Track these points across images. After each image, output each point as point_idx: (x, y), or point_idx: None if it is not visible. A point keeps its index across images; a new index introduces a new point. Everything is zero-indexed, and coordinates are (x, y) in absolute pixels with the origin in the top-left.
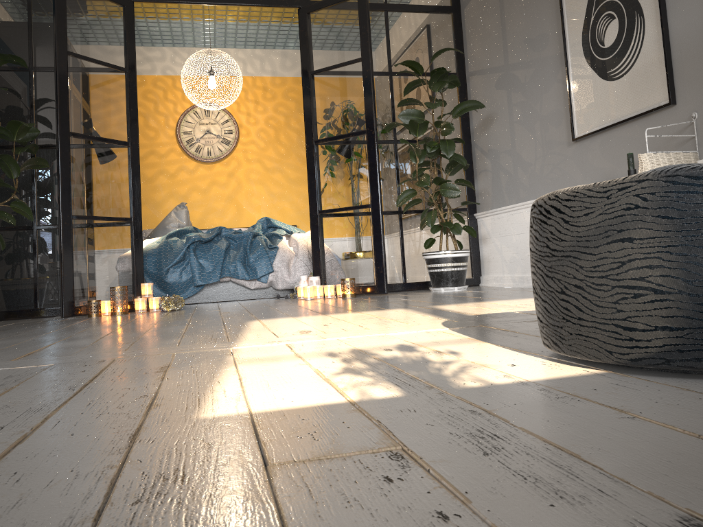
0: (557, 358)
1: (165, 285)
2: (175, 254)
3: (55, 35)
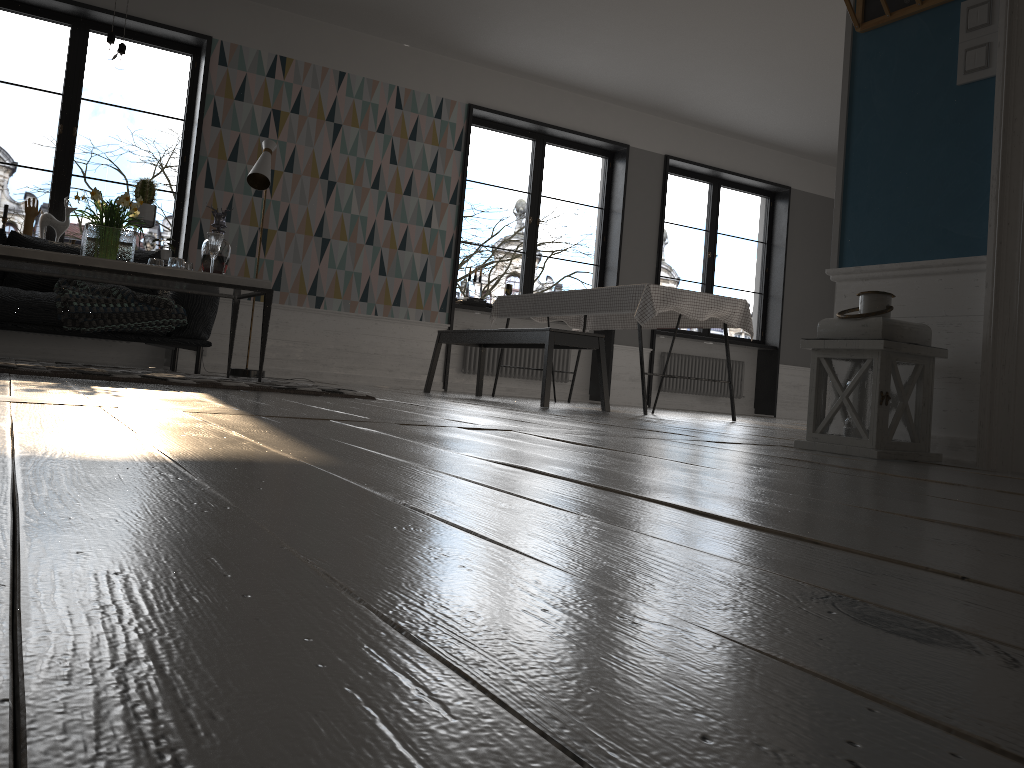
0: None
1: None
2: None
3: None
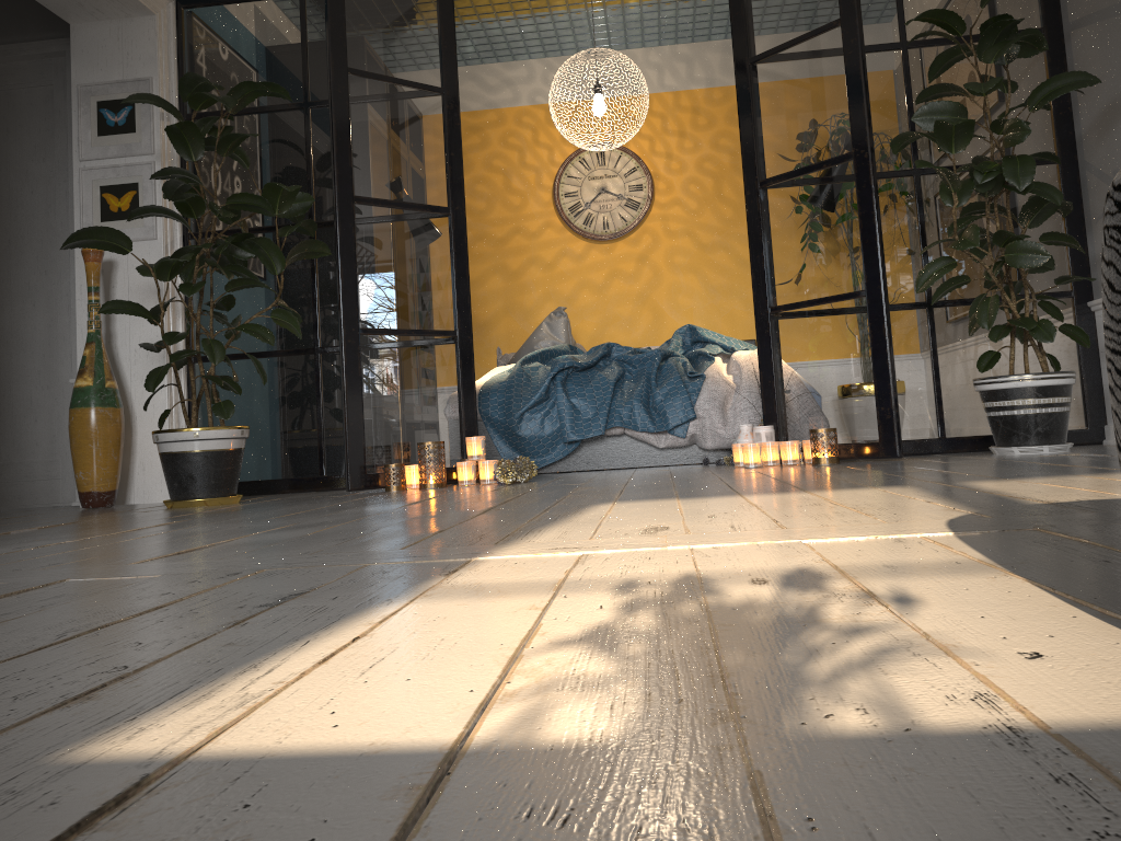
0: None
1: (517, 440)
2: (534, 391)
3: (328, 44)
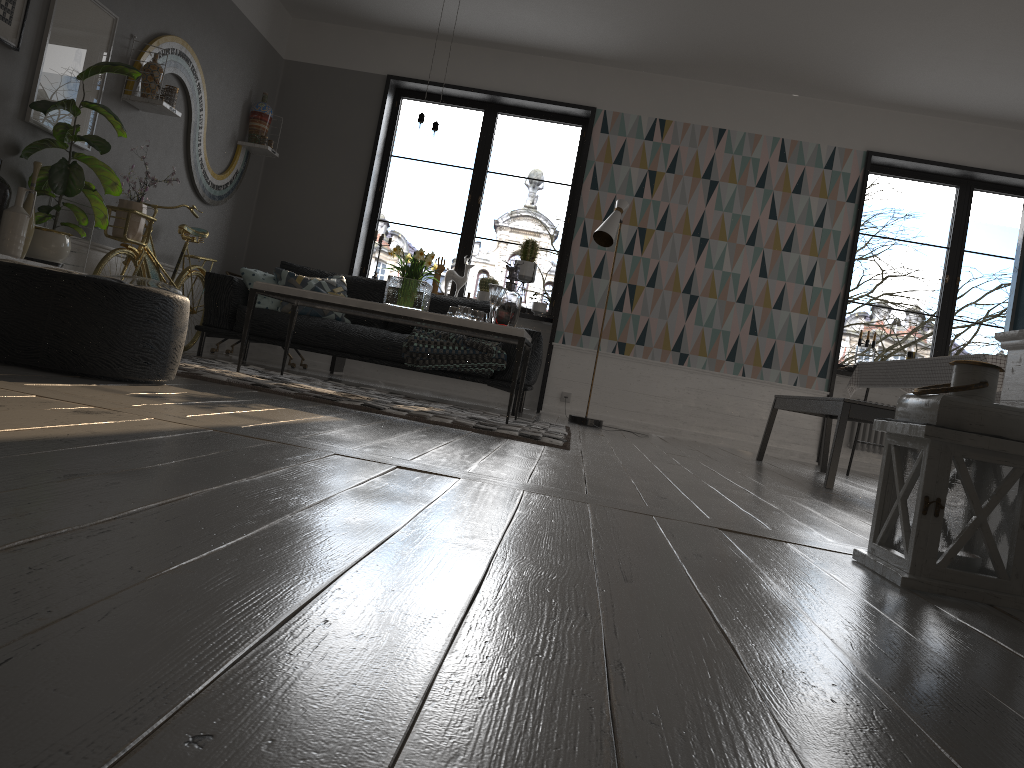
0: (142, 384)
1: None
2: None
3: None
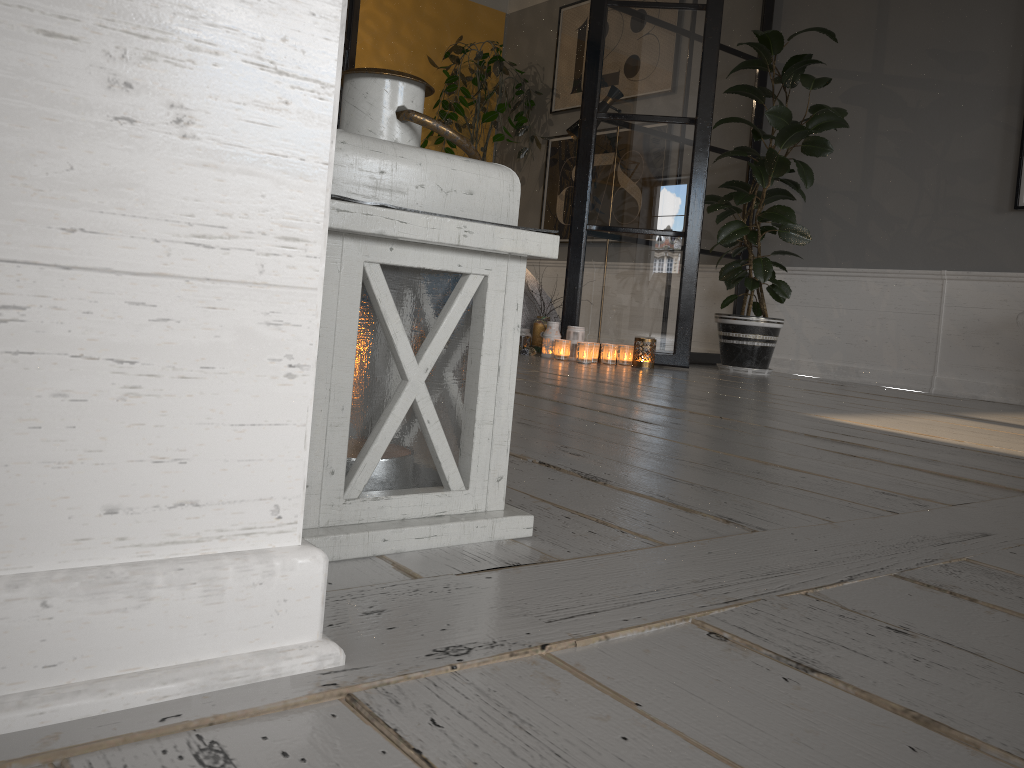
0: None
1: None
2: None
3: None
